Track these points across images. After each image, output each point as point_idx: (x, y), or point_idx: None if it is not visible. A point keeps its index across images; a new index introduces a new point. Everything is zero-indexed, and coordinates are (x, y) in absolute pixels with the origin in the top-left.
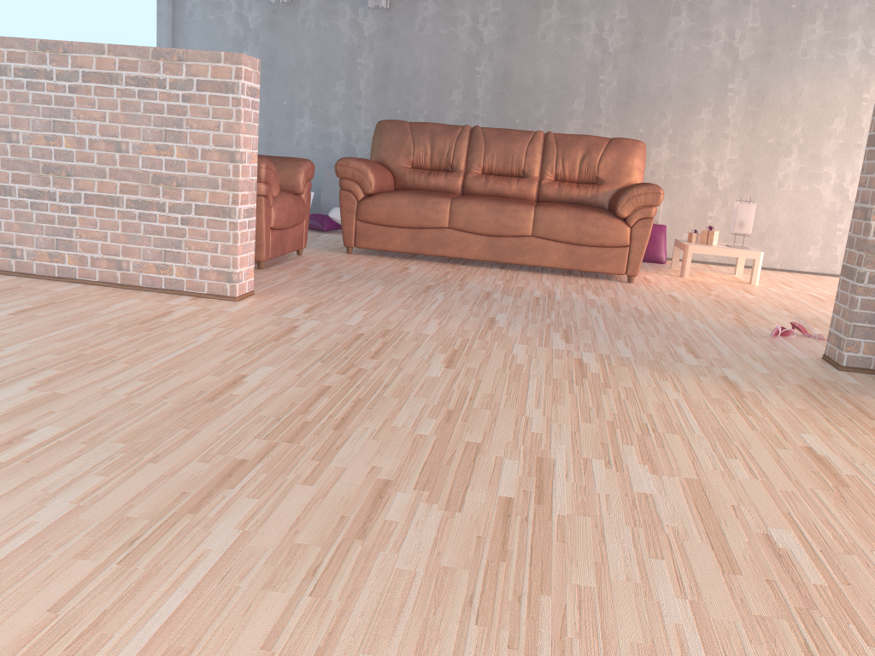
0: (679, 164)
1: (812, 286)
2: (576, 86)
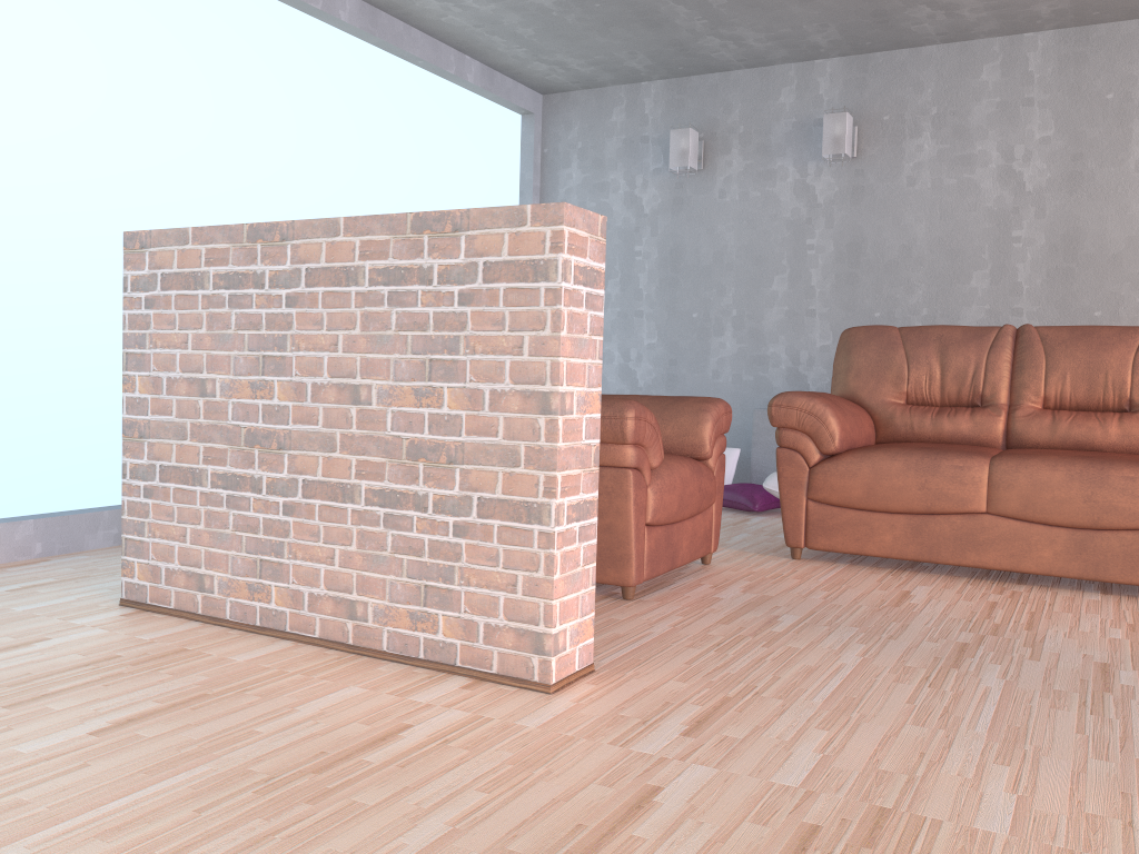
0: None
1: None
2: None
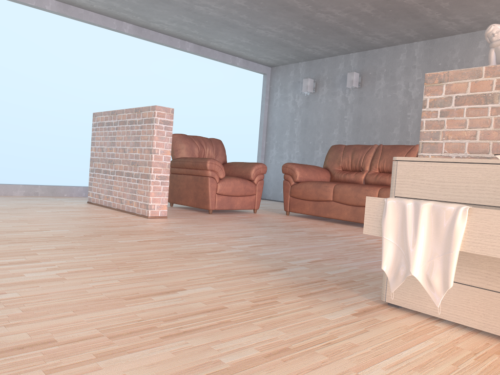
0: None
1: None
2: None
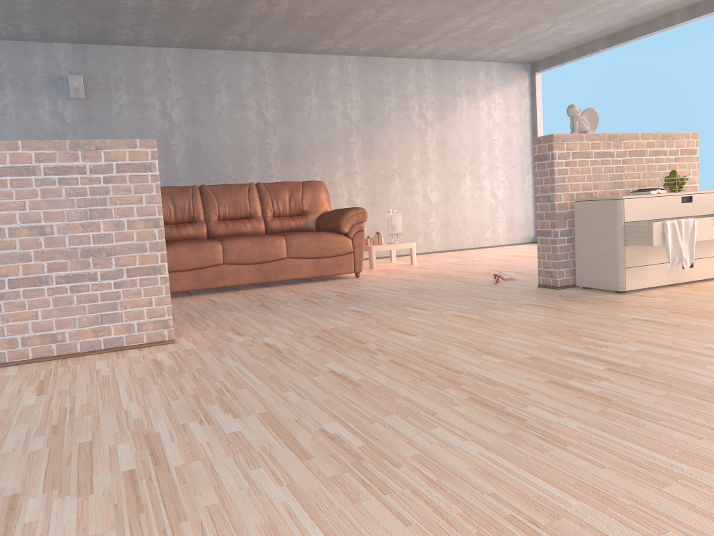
0: (331, 195)
1: (440, 259)
2: (250, 149)
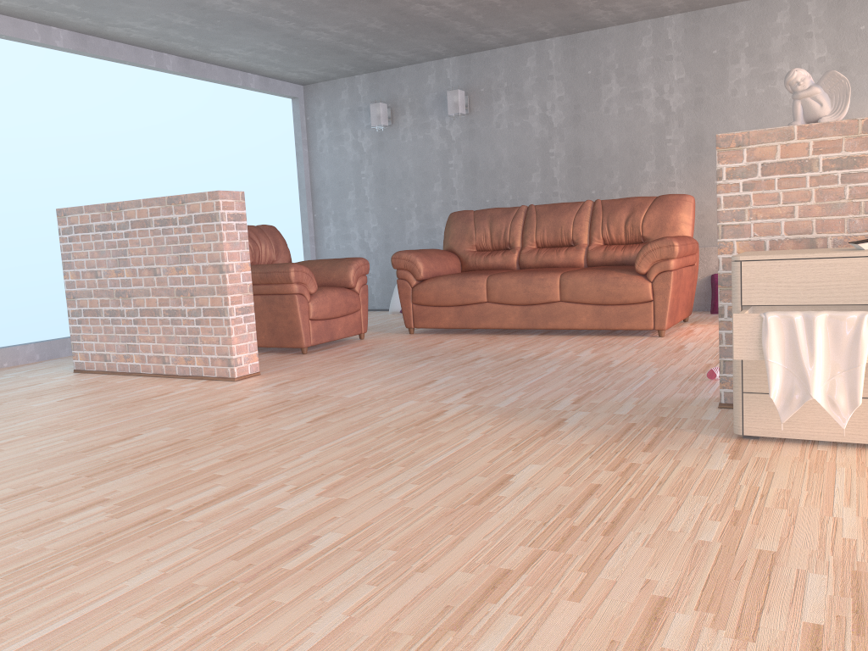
0: None
1: None
2: (644, 150)
